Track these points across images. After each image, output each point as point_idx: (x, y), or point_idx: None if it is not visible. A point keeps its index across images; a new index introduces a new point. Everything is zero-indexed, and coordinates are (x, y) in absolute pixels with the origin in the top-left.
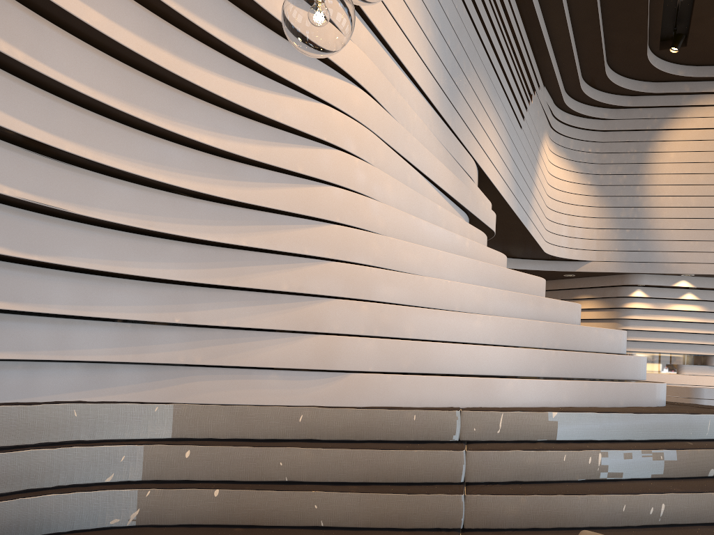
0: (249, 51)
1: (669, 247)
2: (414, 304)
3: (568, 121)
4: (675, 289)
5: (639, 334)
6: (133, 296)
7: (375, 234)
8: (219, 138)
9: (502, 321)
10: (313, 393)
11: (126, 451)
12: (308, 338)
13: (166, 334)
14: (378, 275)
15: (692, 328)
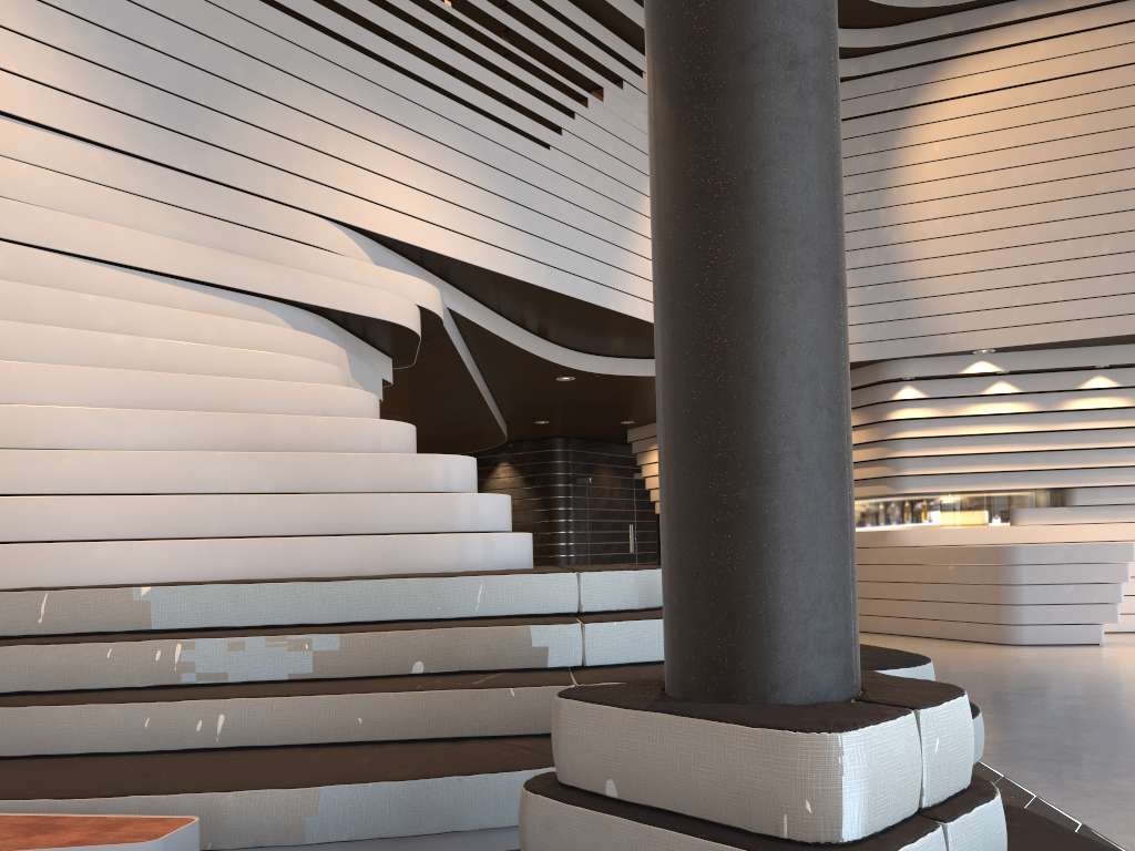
0: None
1: (943, 307)
2: None
3: None
4: (975, 378)
5: (926, 462)
6: None
7: None
8: None
9: (126, 457)
10: None
11: None
12: None
13: None
14: None
15: (1019, 443)
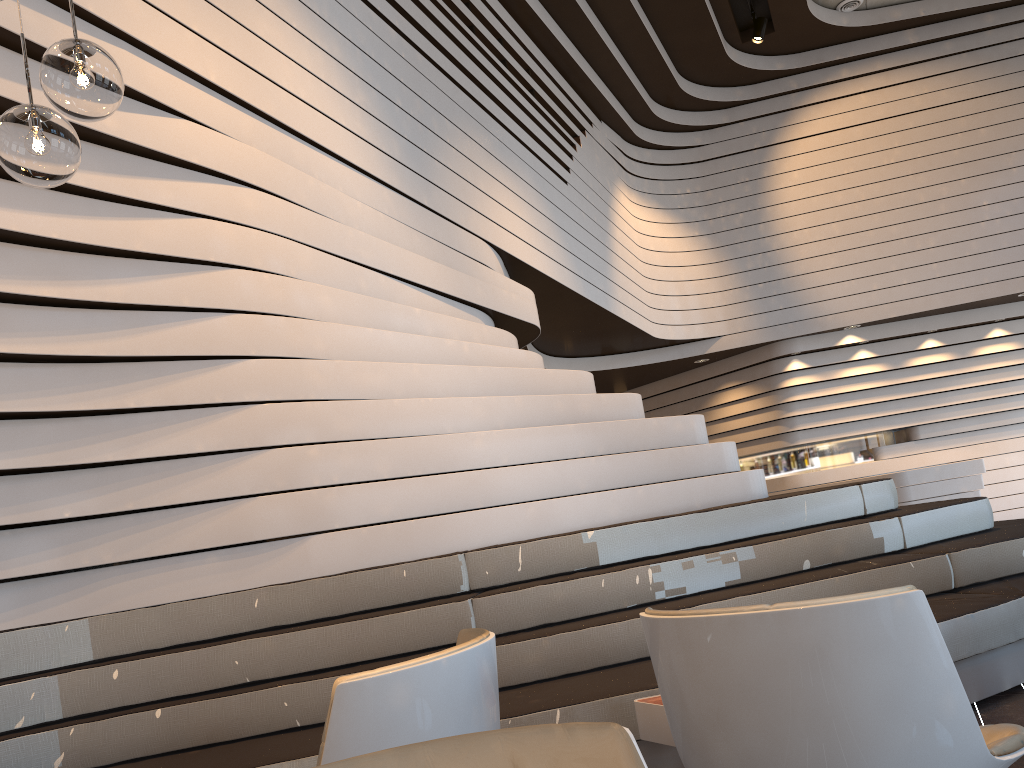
0: (77, 177)
1: (819, 296)
2: (385, 435)
3: (650, 159)
4: (843, 349)
5: (811, 418)
6: (2, 496)
7: (311, 360)
8: (65, 287)
9: (514, 434)
10: (267, 570)
11: (36, 686)
12: (246, 503)
13: (60, 534)
14: (326, 409)
15: (877, 396)
